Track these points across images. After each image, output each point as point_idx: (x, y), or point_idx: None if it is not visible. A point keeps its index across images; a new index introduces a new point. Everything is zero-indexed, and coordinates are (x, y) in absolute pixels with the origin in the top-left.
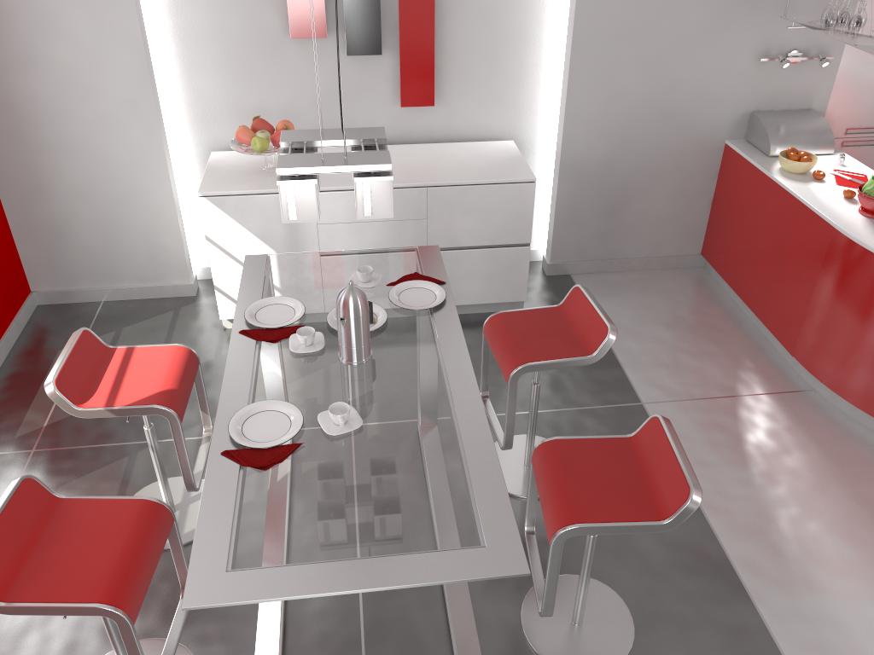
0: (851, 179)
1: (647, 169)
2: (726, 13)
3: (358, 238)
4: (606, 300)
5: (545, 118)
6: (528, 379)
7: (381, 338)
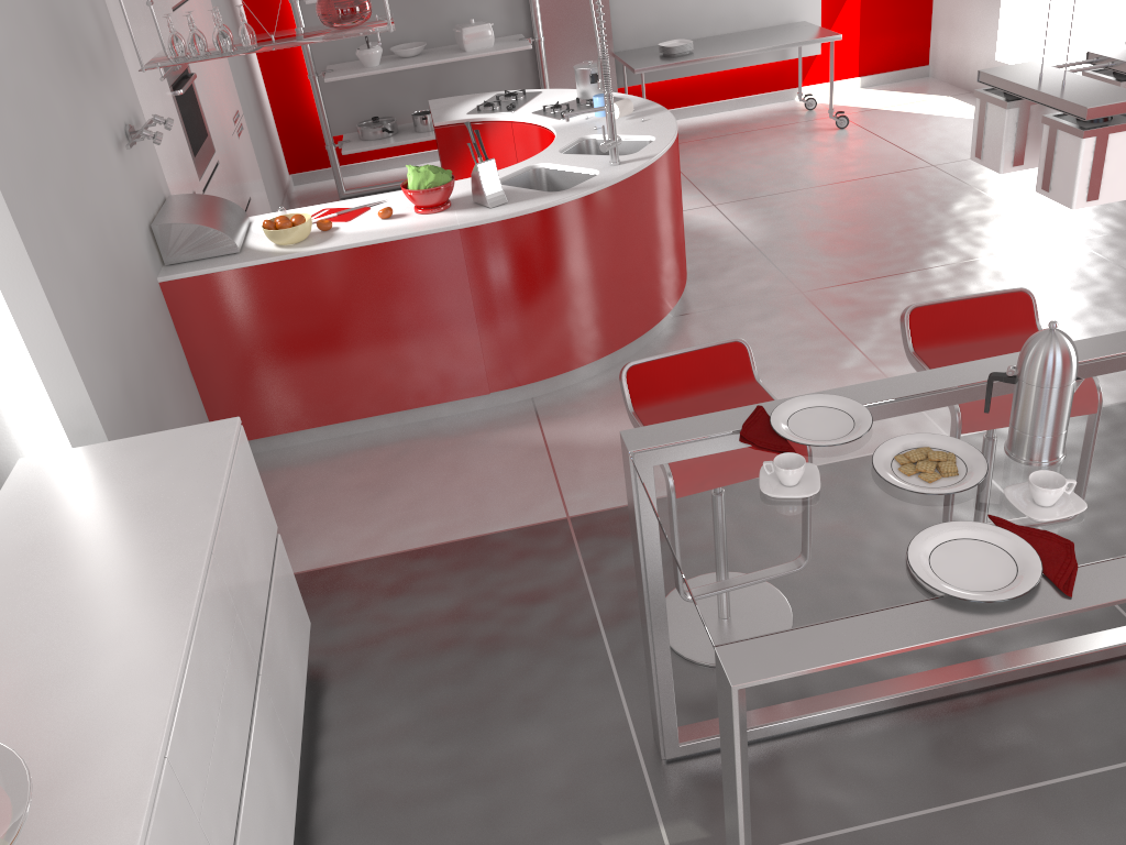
0: (339, 213)
1: (148, 369)
2: (75, 94)
3: (229, 764)
4: (298, 550)
5: (1, 395)
6: (514, 629)
7: (966, 437)
